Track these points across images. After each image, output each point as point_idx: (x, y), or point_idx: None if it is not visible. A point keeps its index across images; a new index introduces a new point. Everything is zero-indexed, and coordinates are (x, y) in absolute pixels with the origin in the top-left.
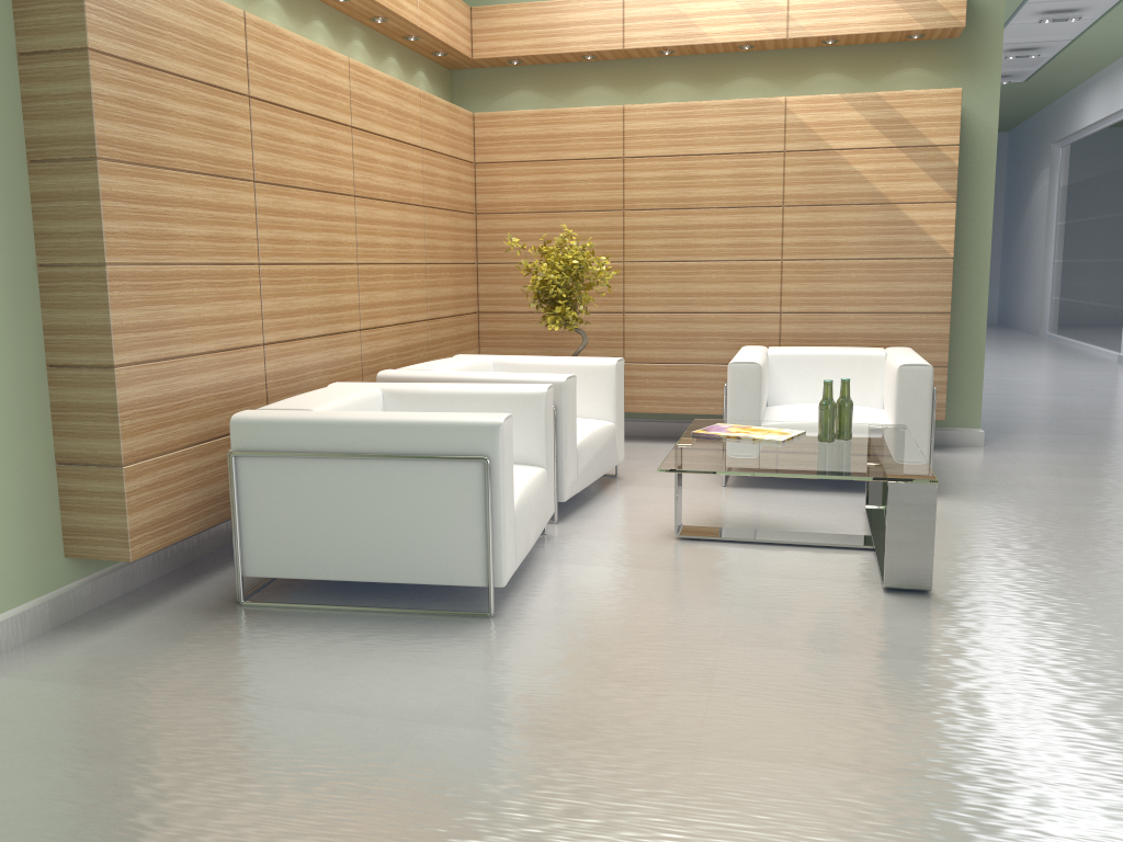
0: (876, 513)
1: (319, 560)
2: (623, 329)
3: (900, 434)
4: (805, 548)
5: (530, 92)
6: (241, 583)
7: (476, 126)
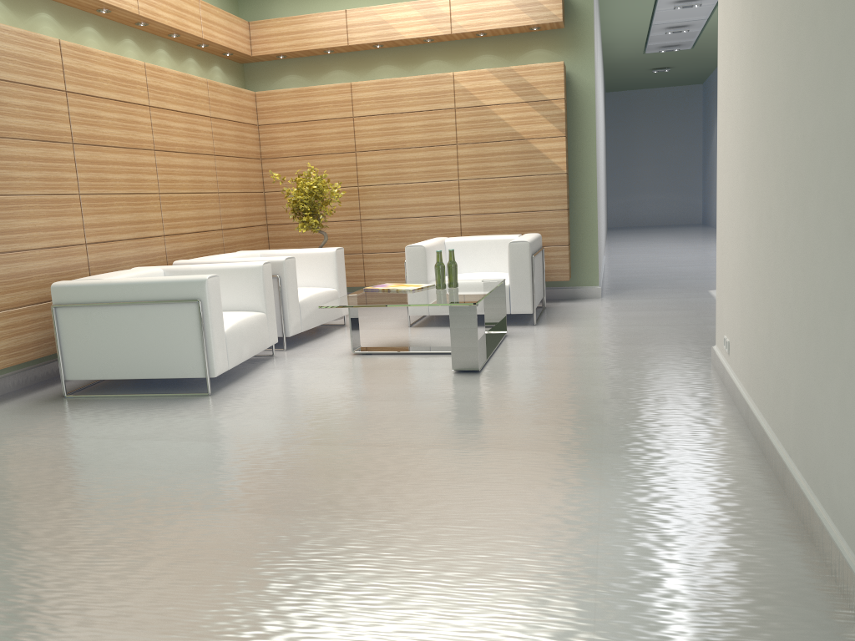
0: (488, 335)
1: (108, 367)
2: (361, 231)
3: (493, 283)
4: (428, 355)
5: (295, 76)
6: (64, 384)
7: (257, 101)
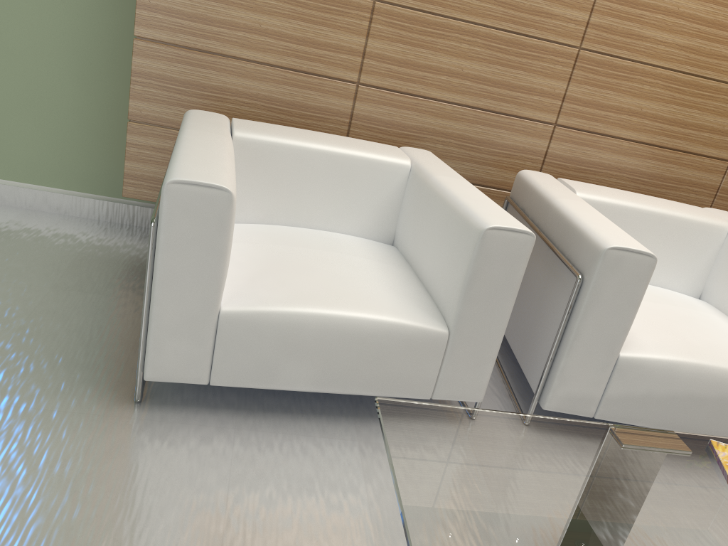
0: None
1: None
2: None
3: None
4: None
5: None
6: None
7: None
